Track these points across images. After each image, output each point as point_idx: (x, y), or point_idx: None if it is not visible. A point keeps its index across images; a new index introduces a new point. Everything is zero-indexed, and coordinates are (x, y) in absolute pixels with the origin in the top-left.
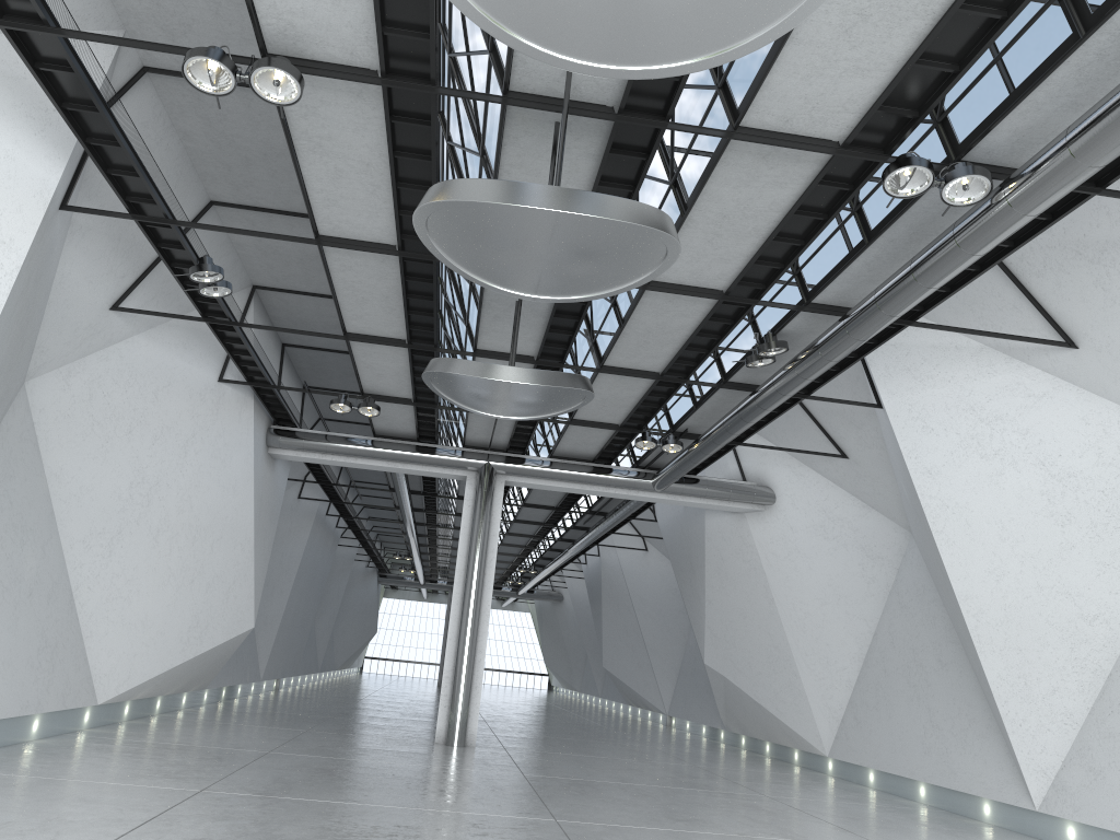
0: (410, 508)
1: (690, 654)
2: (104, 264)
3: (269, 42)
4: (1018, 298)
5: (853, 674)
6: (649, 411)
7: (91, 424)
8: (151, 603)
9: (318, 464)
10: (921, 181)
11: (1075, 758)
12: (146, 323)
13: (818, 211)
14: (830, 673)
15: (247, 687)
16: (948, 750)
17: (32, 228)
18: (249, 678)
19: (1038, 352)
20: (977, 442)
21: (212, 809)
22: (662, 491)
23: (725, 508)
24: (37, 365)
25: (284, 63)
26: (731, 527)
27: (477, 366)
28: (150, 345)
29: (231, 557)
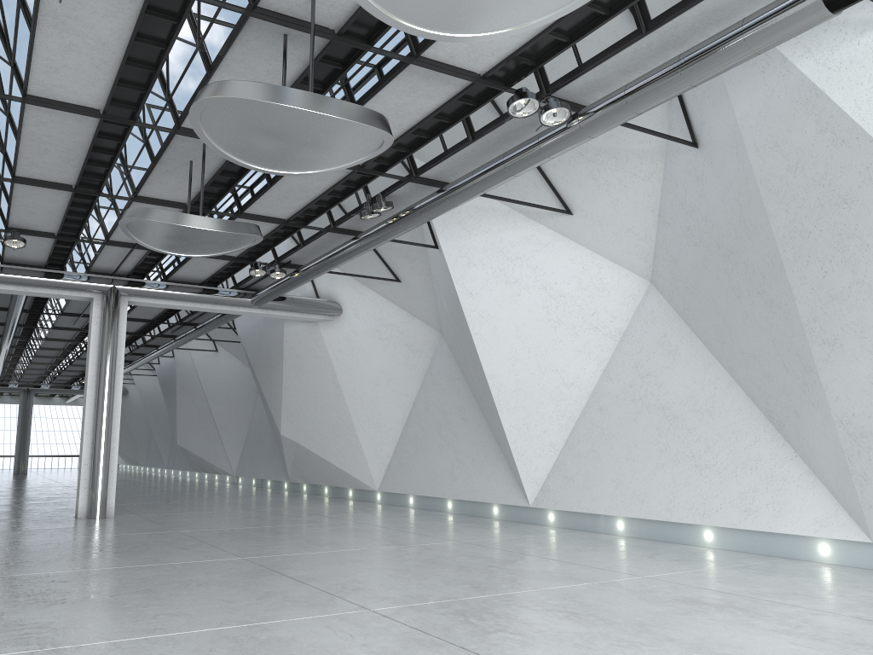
0: (18, 324)
1: (255, 428)
2: None
3: None
4: (539, 179)
5: (398, 432)
6: (263, 247)
7: None
8: None
9: None
10: (530, 107)
11: (556, 471)
12: None
13: (447, 117)
14: (381, 433)
15: None
16: (470, 476)
17: None
18: None
19: (547, 216)
20: (504, 273)
21: None
22: (258, 307)
23: (305, 318)
24: None
25: None
26: (306, 333)
27: (177, 216)
28: None
29: None
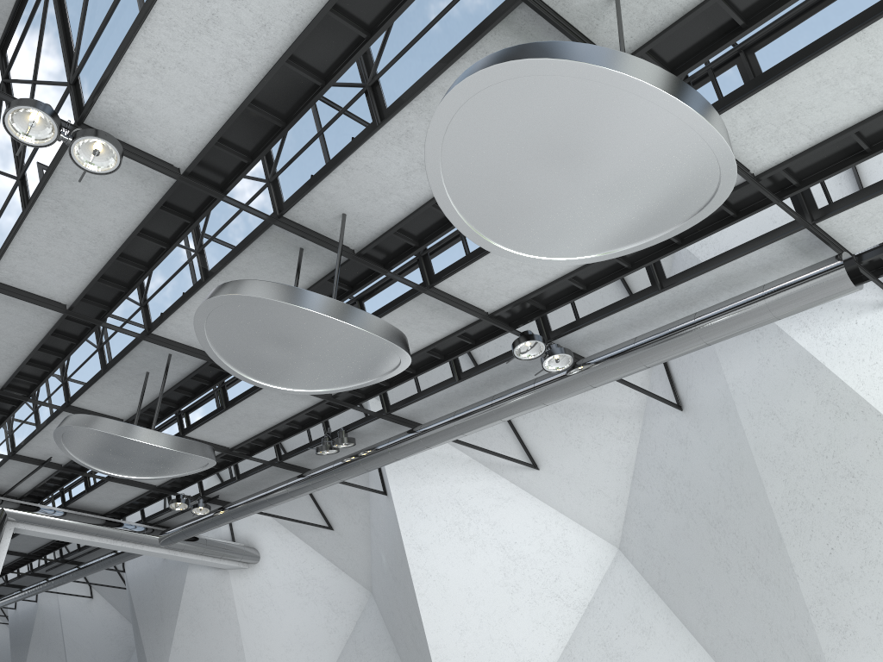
0: None
1: None
2: None
3: (93, 115)
4: (506, 430)
5: None
6: (192, 477)
7: None
8: None
9: None
10: (534, 350)
11: None
12: None
13: (439, 353)
14: None
15: None
16: None
17: None
18: None
19: (510, 468)
20: (458, 528)
21: None
22: (166, 547)
23: (215, 564)
24: None
25: (115, 140)
26: (212, 581)
27: (129, 428)
28: None
29: None
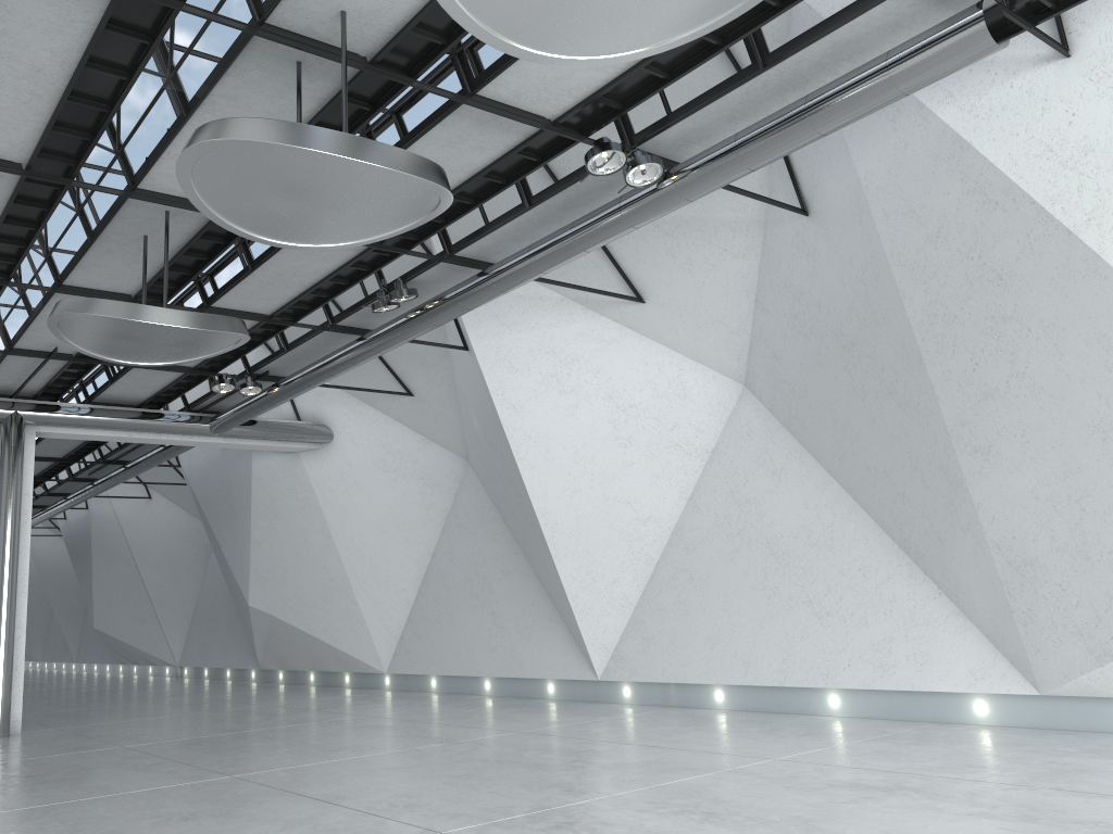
0: None
1: (207, 600)
2: None
3: None
4: (601, 259)
5: (412, 594)
6: (232, 353)
7: None
8: None
9: None
10: (613, 163)
11: (631, 632)
12: None
13: (500, 176)
14: (389, 596)
15: None
16: (515, 646)
17: None
18: None
19: (611, 305)
20: (557, 380)
21: None
22: (220, 435)
23: (282, 448)
24: None
25: None
26: (283, 467)
27: (135, 309)
28: None
29: None
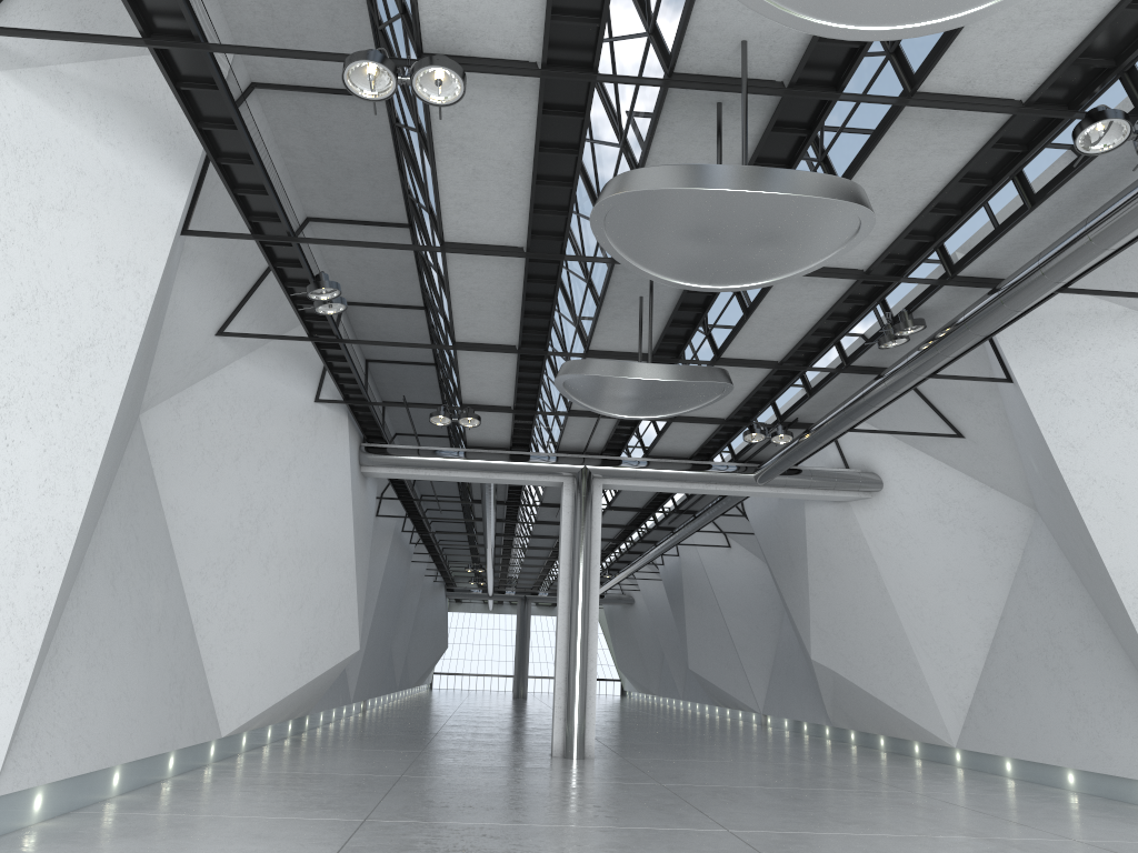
0: (494, 518)
1: (783, 650)
2: (211, 289)
3: (427, 40)
4: None
5: (979, 661)
6: (758, 403)
7: (201, 454)
8: (265, 631)
9: (402, 480)
10: (1115, 134)
11: None
12: (246, 347)
13: (982, 177)
14: (953, 661)
15: (340, 710)
16: (1100, 734)
17: (163, 255)
18: (342, 701)
19: None
20: (1125, 411)
21: (389, 839)
22: (764, 485)
23: (830, 497)
24: (150, 397)
25: (448, 61)
26: (834, 517)
27: (617, 366)
28: (251, 369)
29: (335, 579)
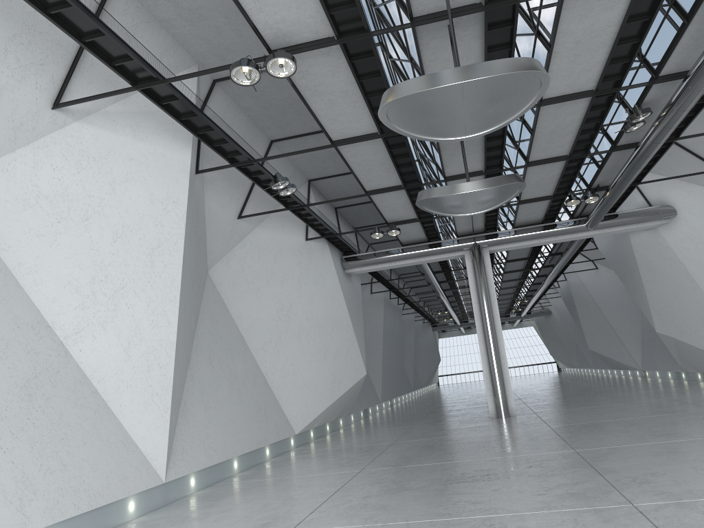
0: (437, 282)
1: (646, 328)
2: (227, 195)
3: (270, 43)
4: None
5: None
6: (569, 181)
7: (247, 284)
8: (307, 373)
9: (376, 271)
10: None
11: None
12: (258, 220)
13: (643, 15)
14: None
15: (374, 408)
16: None
17: (185, 189)
18: (374, 403)
19: None
20: None
21: (369, 479)
22: (594, 229)
23: (641, 227)
24: (211, 260)
25: (282, 53)
26: (649, 239)
27: (446, 189)
28: (264, 231)
29: (342, 337)
